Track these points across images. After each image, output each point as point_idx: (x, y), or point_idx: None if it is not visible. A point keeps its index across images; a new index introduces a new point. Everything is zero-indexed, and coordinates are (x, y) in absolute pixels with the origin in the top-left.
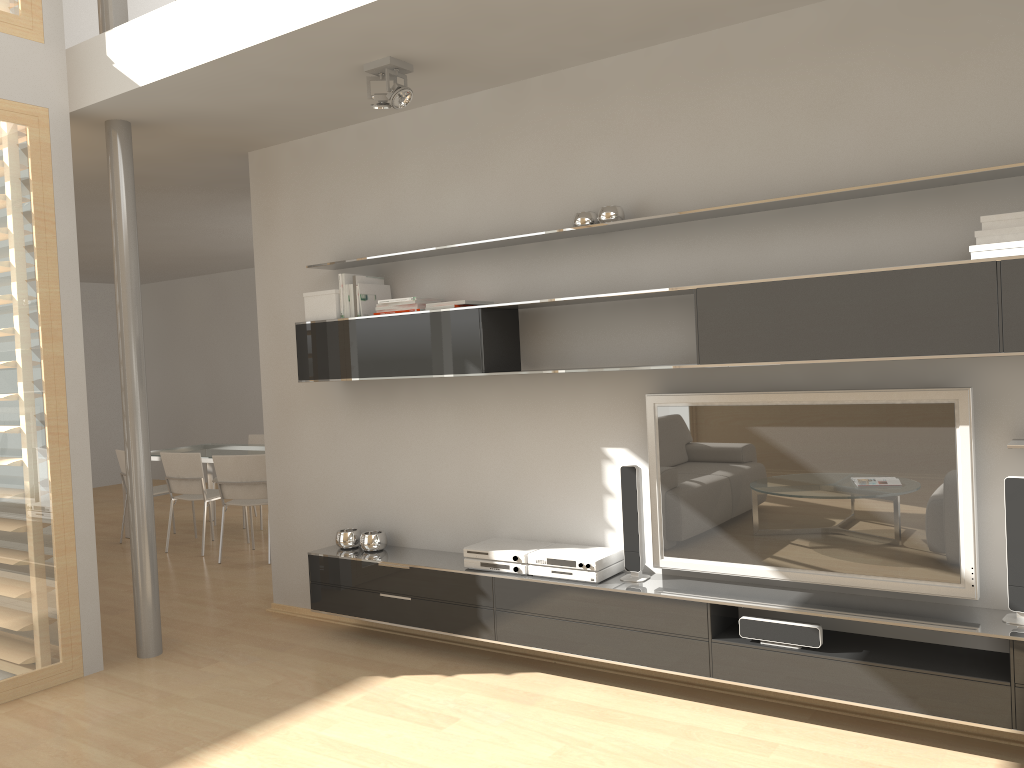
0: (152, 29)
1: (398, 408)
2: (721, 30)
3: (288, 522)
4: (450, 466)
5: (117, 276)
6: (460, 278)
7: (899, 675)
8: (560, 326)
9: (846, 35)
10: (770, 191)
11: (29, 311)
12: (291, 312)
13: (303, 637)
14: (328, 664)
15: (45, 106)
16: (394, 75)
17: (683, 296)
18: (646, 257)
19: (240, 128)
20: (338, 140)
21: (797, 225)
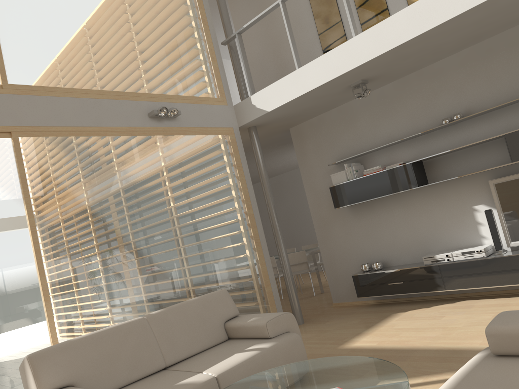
0: (271, 91)
1: (376, 211)
2: (488, 39)
3: (334, 268)
4: (404, 229)
5: (262, 182)
6: (393, 155)
7: None
8: (442, 163)
9: None
10: None
11: (241, 199)
12: (320, 185)
13: (355, 309)
14: (375, 313)
15: (231, 126)
16: (362, 85)
17: (494, 140)
18: (475, 129)
19: (292, 119)
20: (328, 115)
21: None
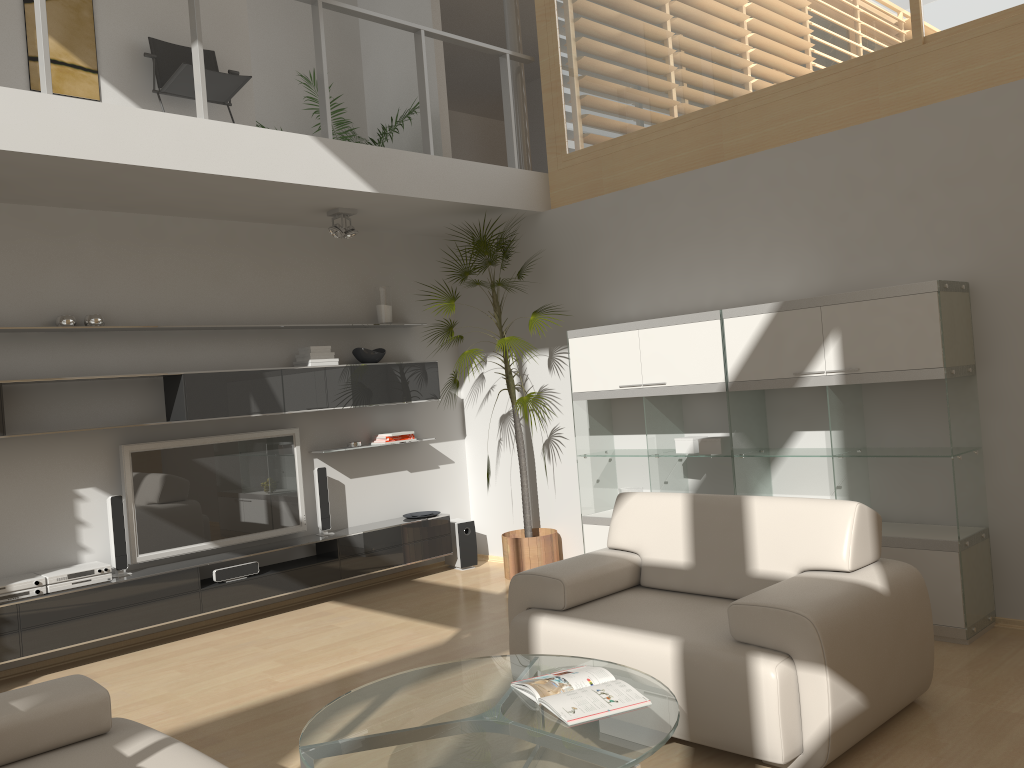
0: None
1: None
2: (157, 216)
3: None
4: None
5: None
6: None
7: (297, 572)
8: (32, 399)
9: (228, 241)
10: (190, 319)
11: None
12: None
13: None
14: None
15: None
16: None
17: (136, 379)
18: (108, 351)
19: None
20: None
21: (206, 340)
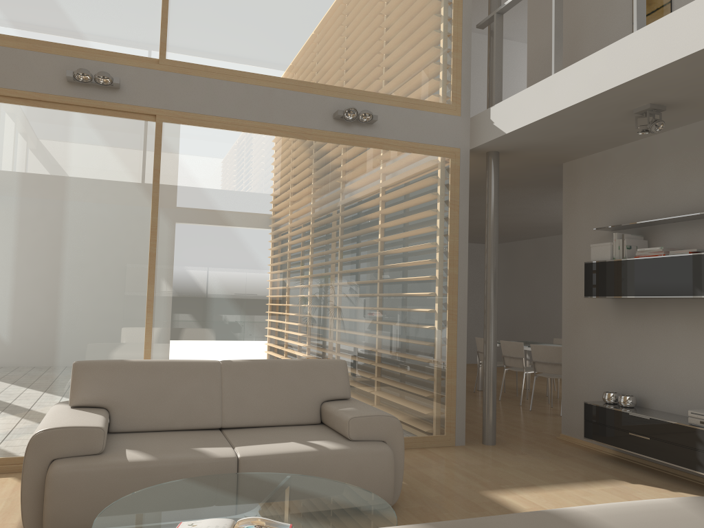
0: (514, 103)
1: (649, 318)
2: None
3: (573, 384)
4: (683, 358)
5: (486, 233)
6: (696, 236)
7: None
8: None
9: None
10: None
11: (443, 250)
12: (582, 256)
13: (577, 454)
14: (591, 469)
15: (458, 147)
16: (652, 113)
17: None
18: None
19: (558, 150)
20: (618, 153)
21: None
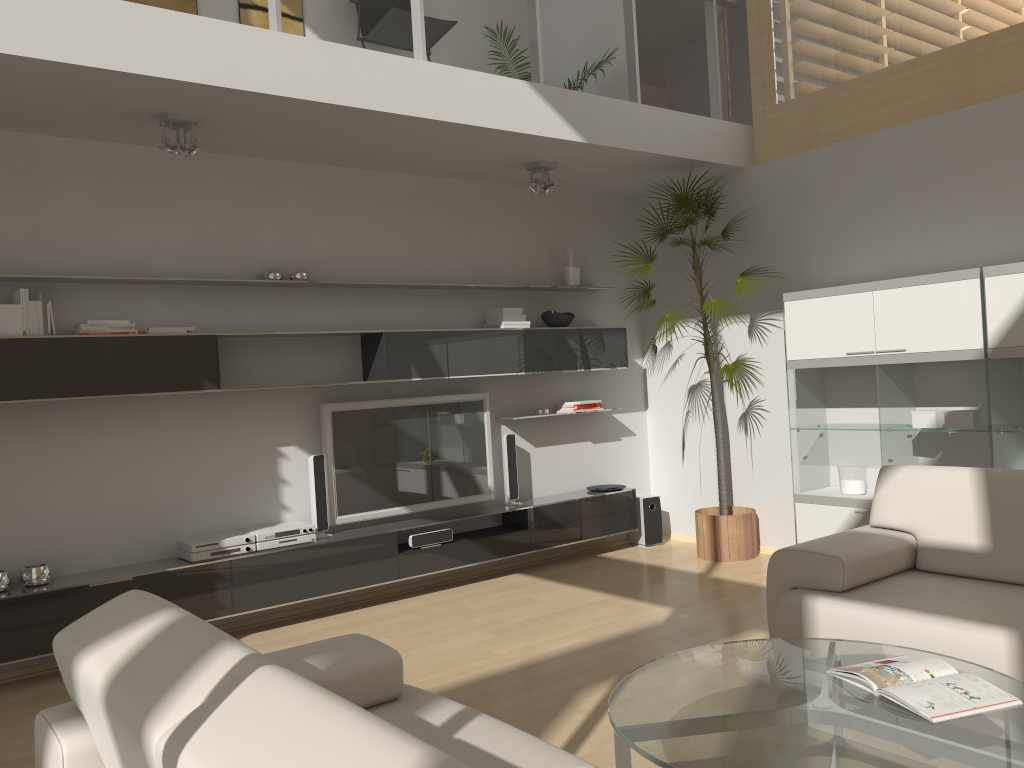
0: None
1: (49, 432)
2: (356, 170)
3: None
4: (121, 483)
5: None
6: (135, 307)
7: (489, 541)
8: (240, 354)
9: (422, 197)
10: (386, 276)
11: None
12: None
13: None
14: None
15: None
16: (189, 129)
17: (335, 337)
18: (309, 308)
19: None
20: None
21: (401, 299)
